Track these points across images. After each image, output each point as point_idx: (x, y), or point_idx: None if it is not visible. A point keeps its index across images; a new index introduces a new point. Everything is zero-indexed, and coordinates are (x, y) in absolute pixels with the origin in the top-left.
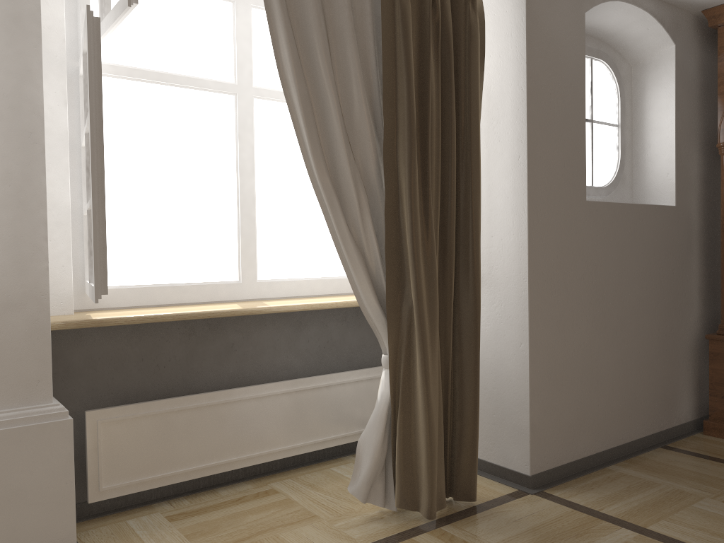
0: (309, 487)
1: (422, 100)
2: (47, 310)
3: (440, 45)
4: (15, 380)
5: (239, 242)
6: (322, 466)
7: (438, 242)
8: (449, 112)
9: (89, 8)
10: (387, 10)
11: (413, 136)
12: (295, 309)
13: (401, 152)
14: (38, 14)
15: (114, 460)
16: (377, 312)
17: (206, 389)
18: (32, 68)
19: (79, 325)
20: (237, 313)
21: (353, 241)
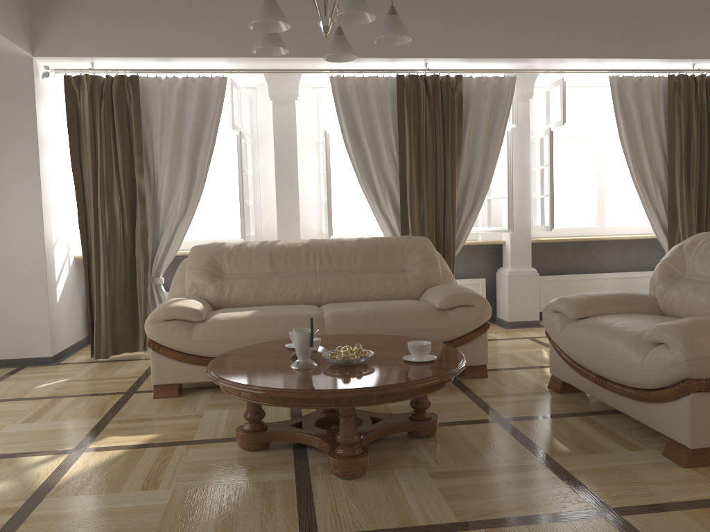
0: None
1: (688, 143)
2: (530, 234)
3: (699, 115)
4: (520, 258)
5: (596, 208)
6: None
7: (696, 206)
8: (703, 146)
9: (550, 128)
10: (670, 107)
11: (681, 161)
12: (624, 238)
13: (676, 168)
14: (528, 129)
15: (545, 296)
16: (663, 237)
17: (581, 273)
18: (526, 149)
19: (537, 241)
20: (597, 239)
21: (652, 207)
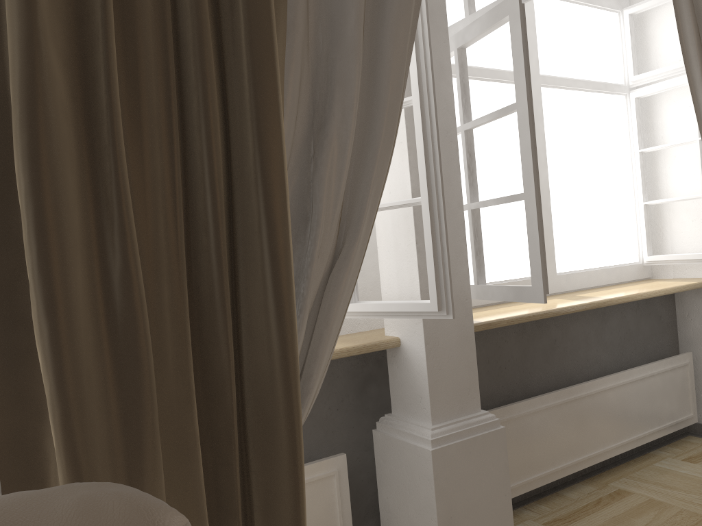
0: (657, 486)
1: None
2: (471, 314)
3: None
4: (452, 389)
5: None
6: (641, 462)
7: None
8: None
9: None
10: None
11: None
12: (629, 299)
13: None
14: (444, 8)
15: None
16: None
17: (537, 388)
18: (443, 64)
19: (474, 329)
20: (587, 307)
21: None
